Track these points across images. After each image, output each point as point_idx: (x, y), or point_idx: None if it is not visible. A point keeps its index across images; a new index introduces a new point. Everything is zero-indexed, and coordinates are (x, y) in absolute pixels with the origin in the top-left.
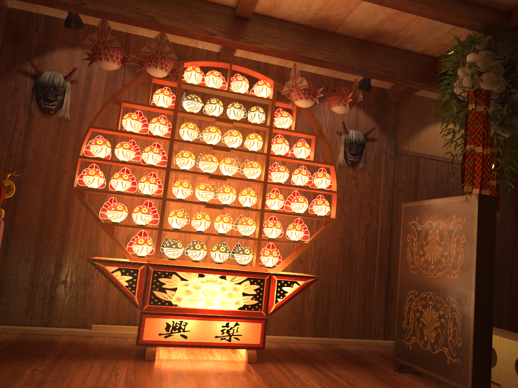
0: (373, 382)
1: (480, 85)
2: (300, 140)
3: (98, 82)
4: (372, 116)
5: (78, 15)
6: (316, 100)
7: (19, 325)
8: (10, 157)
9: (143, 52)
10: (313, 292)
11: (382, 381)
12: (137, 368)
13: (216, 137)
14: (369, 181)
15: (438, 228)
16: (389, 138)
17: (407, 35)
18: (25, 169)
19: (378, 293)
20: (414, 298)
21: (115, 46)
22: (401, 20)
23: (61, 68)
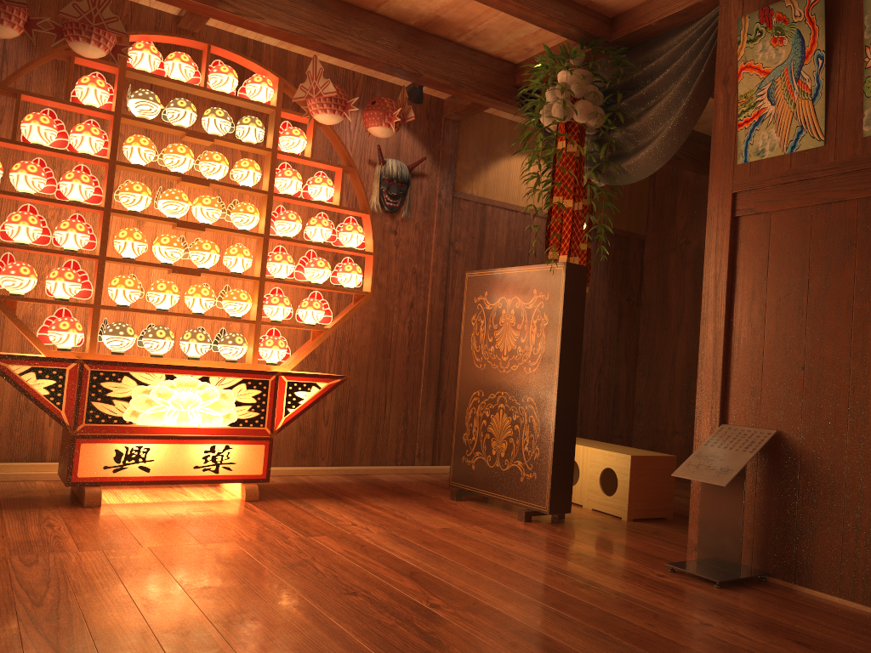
0: (427, 512)
1: (573, 117)
2: (317, 173)
3: None
4: (421, 139)
5: None
6: (348, 116)
7: None
8: None
9: (66, 15)
10: (332, 402)
11: (438, 511)
12: (78, 516)
13: (187, 161)
14: (414, 237)
15: (514, 307)
16: (445, 174)
17: (479, 30)
18: None
19: (426, 400)
20: (480, 401)
21: (16, 1)
22: (473, 9)
23: None
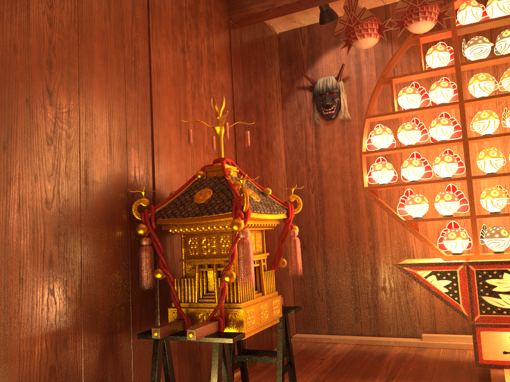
0: None
1: None
2: None
3: (368, 70)
4: None
5: (329, 7)
6: None
7: (352, 335)
8: (308, 171)
9: (398, 10)
10: None
11: None
12: None
13: None
14: None
15: None
16: None
17: None
18: (323, 180)
19: None
20: None
21: (366, 17)
22: None
23: (331, 70)
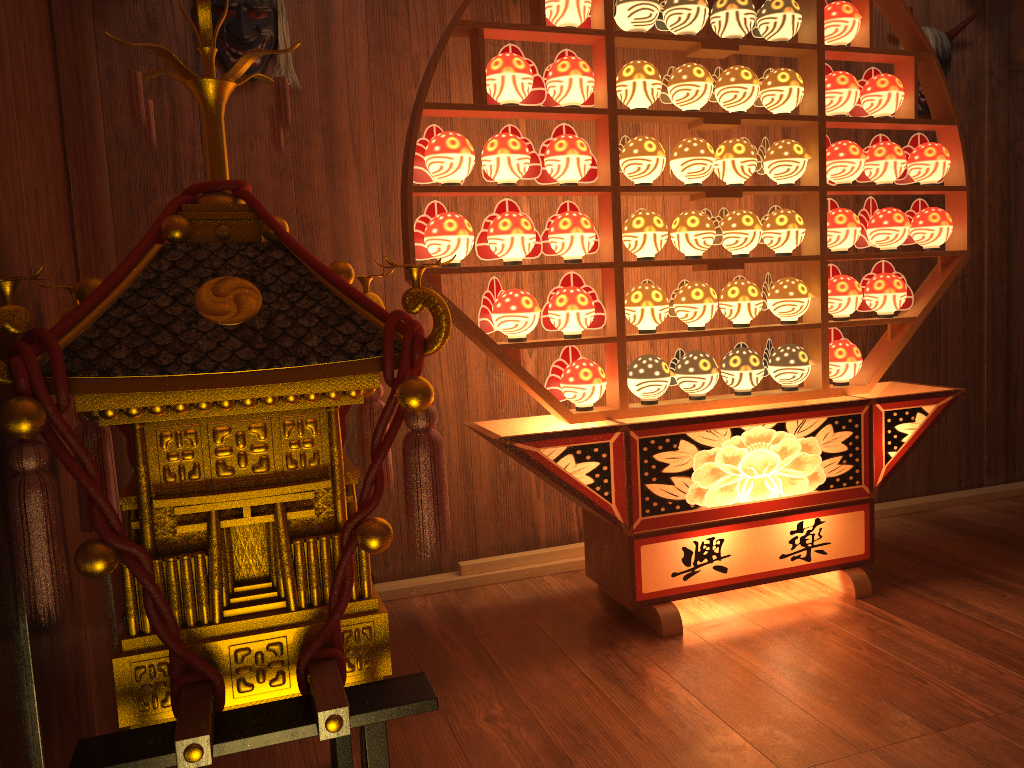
0: None
1: None
2: (867, 71)
3: None
4: None
5: None
6: None
7: None
8: None
9: None
10: None
11: None
12: (681, 665)
13: (708, 90)
14: None
15: None
16: (995, 36)
17: None
18: None
19: (992, 390)
20: None
21: None
22: None
23: None
